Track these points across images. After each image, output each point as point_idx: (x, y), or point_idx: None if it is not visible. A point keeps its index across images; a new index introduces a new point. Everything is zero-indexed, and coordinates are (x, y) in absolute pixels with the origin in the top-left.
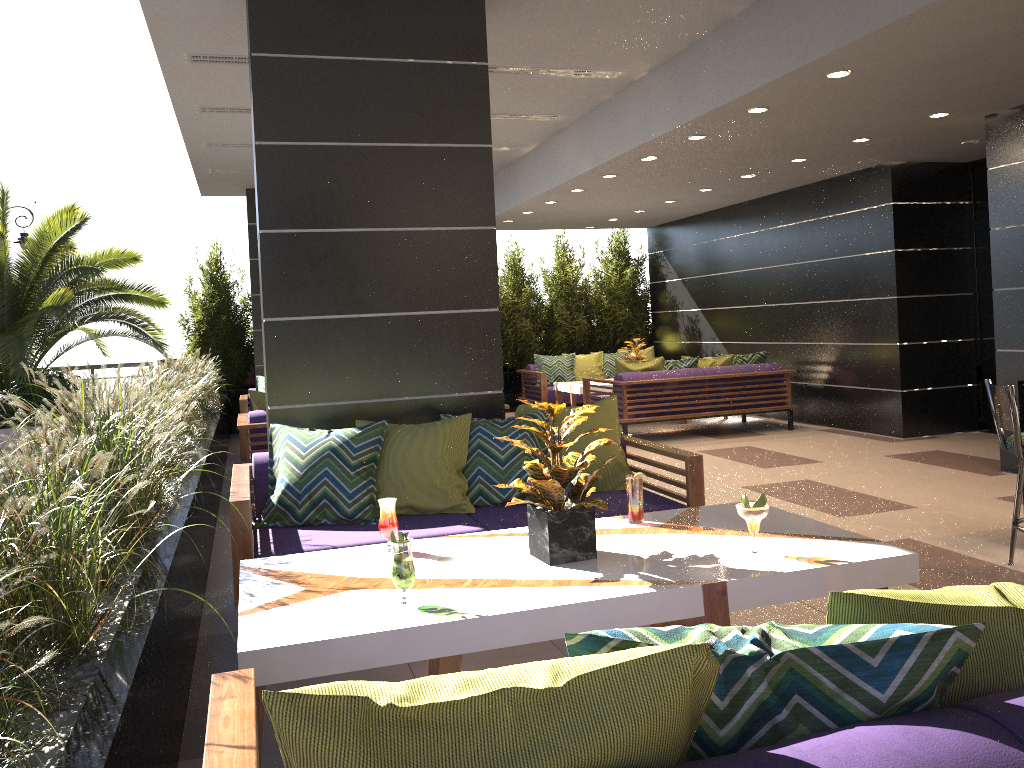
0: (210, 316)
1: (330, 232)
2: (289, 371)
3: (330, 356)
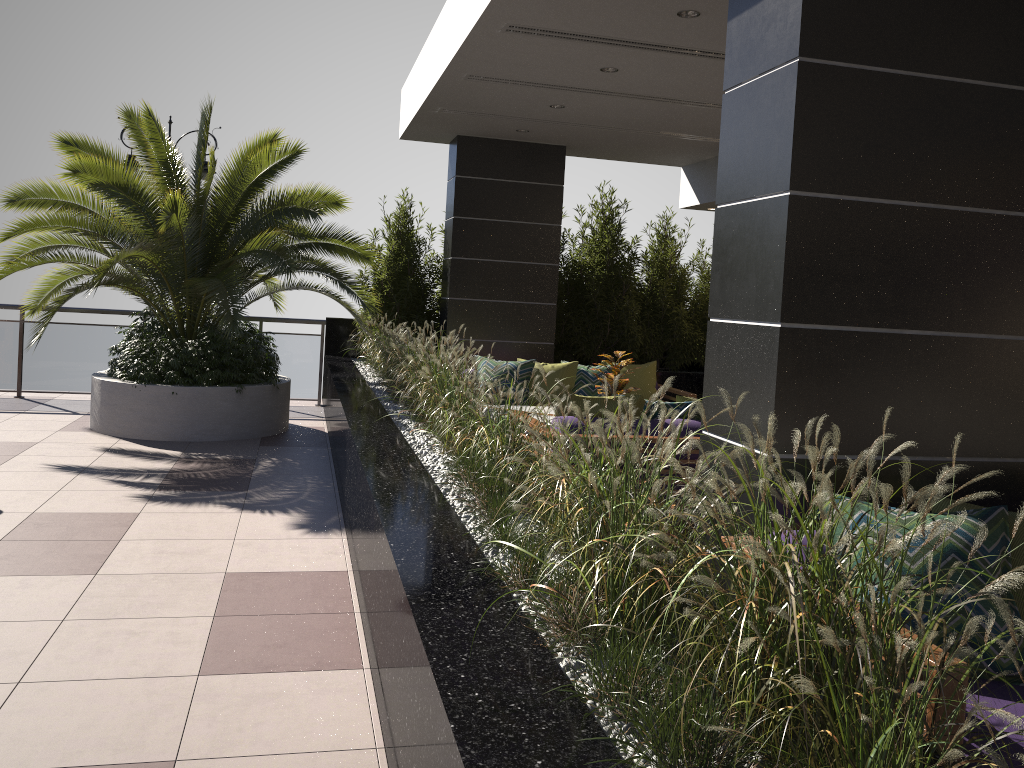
0: (395, 276)
1: (880, 204)
2: (804, 404)
3: (859, 387)
